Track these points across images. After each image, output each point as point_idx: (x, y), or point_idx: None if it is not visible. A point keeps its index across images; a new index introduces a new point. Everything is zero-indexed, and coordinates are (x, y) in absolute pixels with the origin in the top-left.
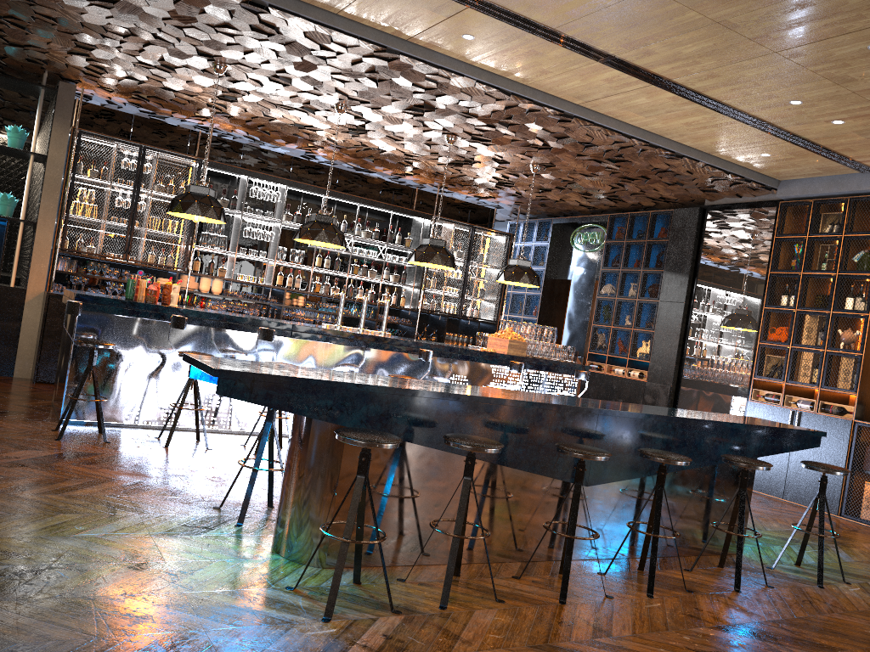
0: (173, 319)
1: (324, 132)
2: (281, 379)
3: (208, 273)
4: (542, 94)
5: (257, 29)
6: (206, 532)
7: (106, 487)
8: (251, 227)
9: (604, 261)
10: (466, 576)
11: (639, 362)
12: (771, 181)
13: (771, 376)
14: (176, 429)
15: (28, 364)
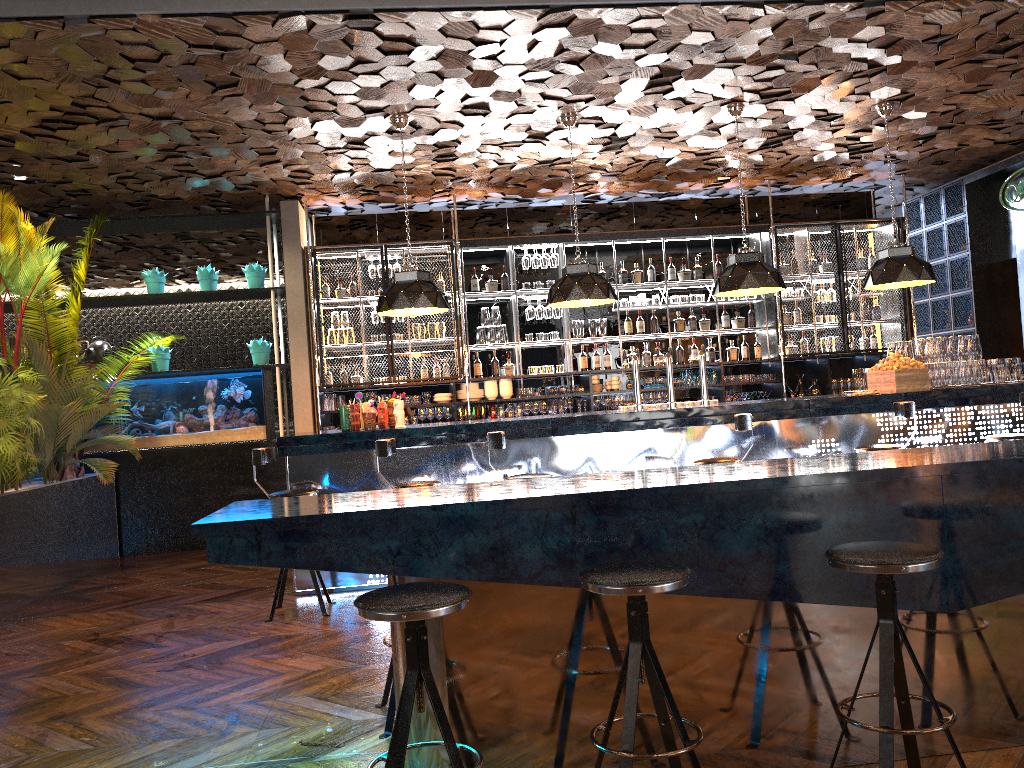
0: (376, 445)
1: (579, 160)
2: (301, 522)
3: (493, 375)
4: None
5: (392, 51)
6: (325, 754)
7: (259, 688)
8: (530, 305)
9: None
10: None
11: None
12: None
13: None
14: None
15: None
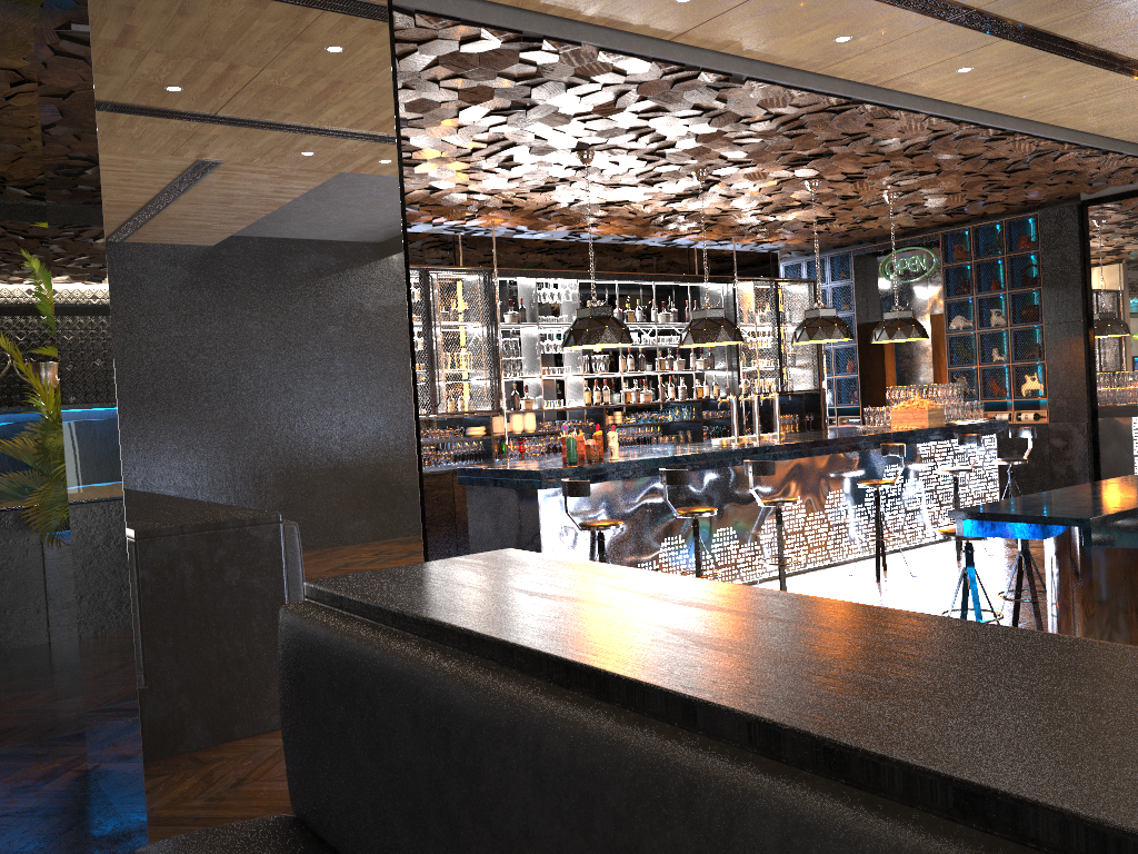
0: (670, 475)
1: (633, 204)
2: (1127, 514)
3: (515, 409)
4: (987, 115)
5: (694, 106)
6: None
7: None
8: (548, 339)
9: (945, 289)
10: None
11: (1023, 401)
12: None
13: None
14: None
15: None
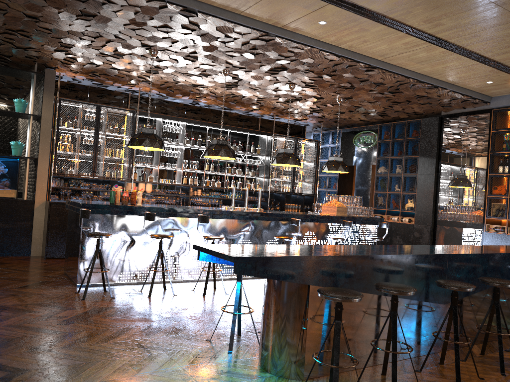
0: (146, 215)
1: (209, 88)
2: (273, 259)
3: (142, 180)
4: (358, 55)
5: (185, 27)
6: (214, 361)
7: (133, 333)
8: (166, 149)
9: (378, 152)
10: (389, 374)
11: (406, 212)
12: (487, 97)
13: (496, 216)
14: (147, 282)
15: (39, 247)
